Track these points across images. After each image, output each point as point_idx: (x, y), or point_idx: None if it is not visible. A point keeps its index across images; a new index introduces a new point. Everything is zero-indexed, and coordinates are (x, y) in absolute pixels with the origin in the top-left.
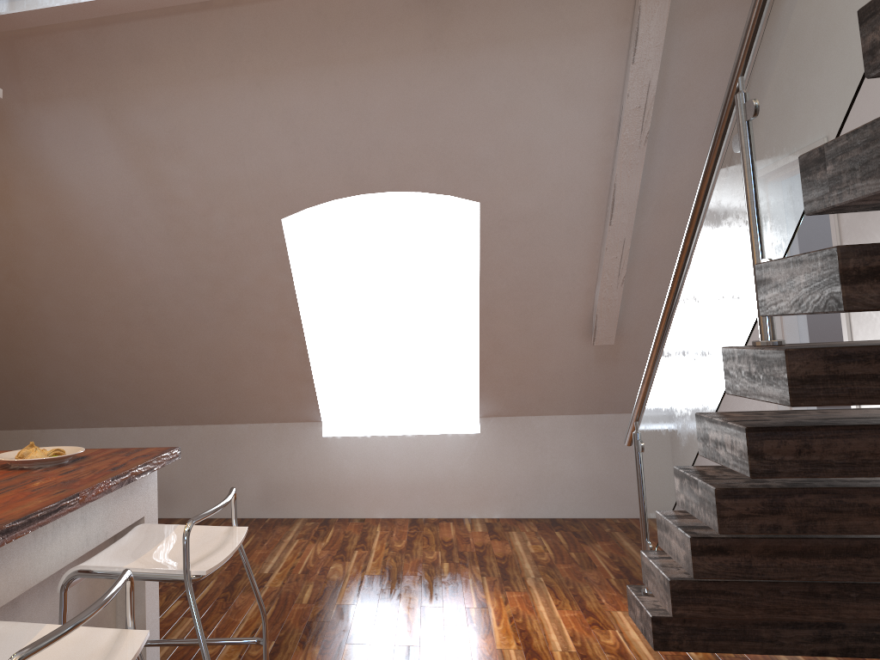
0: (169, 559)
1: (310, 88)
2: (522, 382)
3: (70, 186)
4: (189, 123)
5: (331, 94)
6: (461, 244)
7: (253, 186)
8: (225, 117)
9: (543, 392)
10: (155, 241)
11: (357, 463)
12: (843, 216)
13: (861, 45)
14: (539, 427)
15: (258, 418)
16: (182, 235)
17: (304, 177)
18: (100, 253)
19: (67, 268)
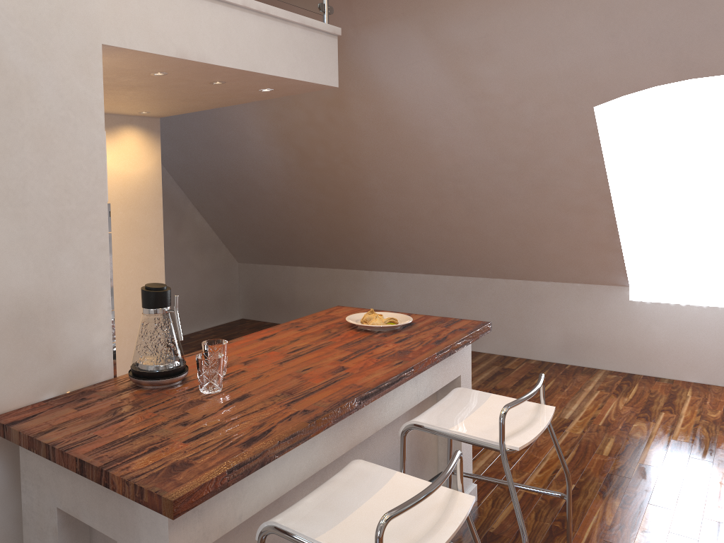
0: (486, 427)
1: None
2: None
3: (392, 89)
4: (500, 28)
5: None
6: None
7: (563, 79)
8: (537, 19)
9: None
10: (466, 130)
11: (668, 328)
12: None
13: None
14: None
15: (560, 278)
16: (491, 125)
17: (621, 67)
18: (417, 141)
19: (389, 153)
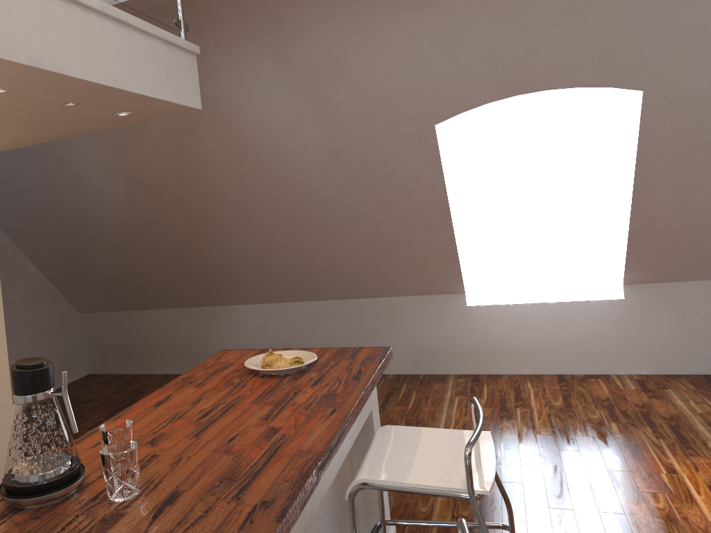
0: (440, 471)
1: (469, 3)
2: (672, 253)
3: (244, 115)
4: (350, 50)
5: (490, 6)
6: (592, 124)
7: (408, 99)
8: (384, 40)
9: (694, 260)
10: (318, 154)
11: (501, 328)
12: None
13: None
14: (687, 292)
15: (406, 292)
16: (342, 147)
17: (459, 86)
18: (270, 168)
19: (242, 182)
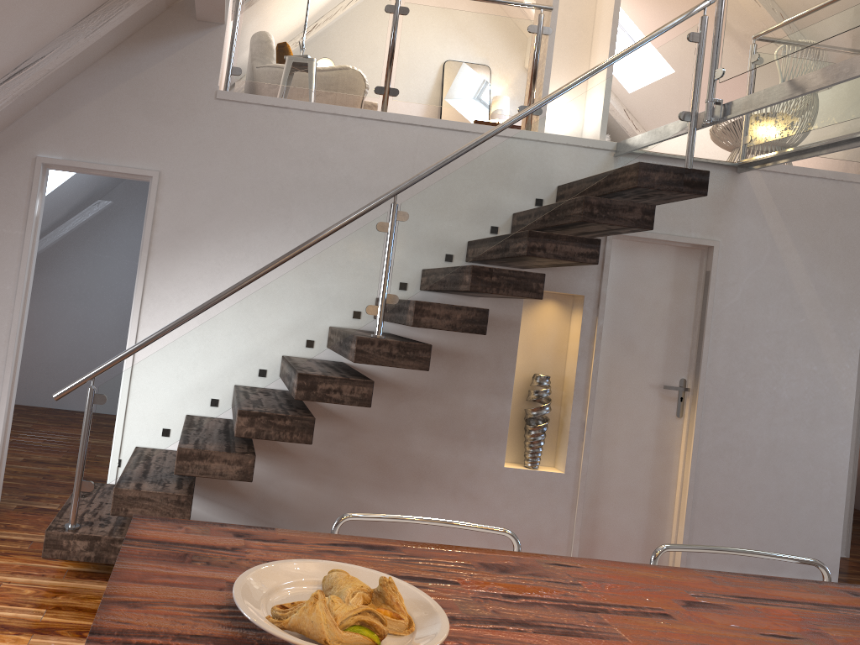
0: None
1: None
2: None
3: None
4: None
5: None
6: None
7: None
8: None
9: None
10: None
11: None
12: (159, 228)
13: (527, 243)
14: None
15: None
16: None
17: None
18: None
19: None
